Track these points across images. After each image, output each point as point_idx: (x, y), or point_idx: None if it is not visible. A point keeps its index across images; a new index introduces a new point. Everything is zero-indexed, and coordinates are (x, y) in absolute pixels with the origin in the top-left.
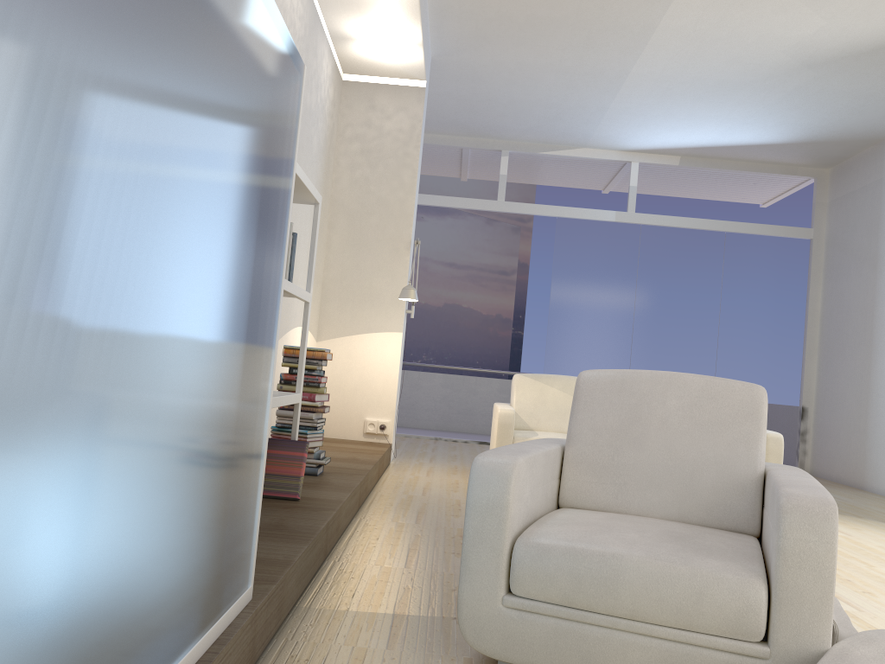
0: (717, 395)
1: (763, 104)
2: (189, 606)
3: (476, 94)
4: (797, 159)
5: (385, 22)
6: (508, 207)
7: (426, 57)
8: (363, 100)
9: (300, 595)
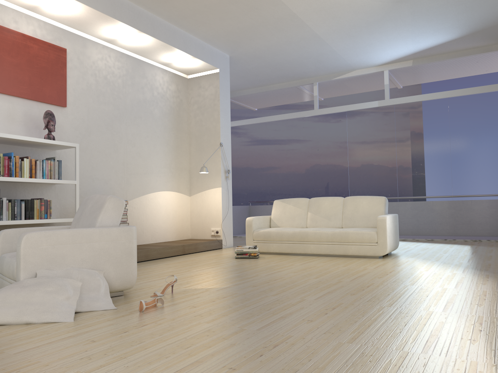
0: (98, 201)
1: (408, 24)
2: None
3: (269, 63)
4: (484, 42)
5: (169, 54)
6: (320, 111)
7: (210, 59)
8: (196, 85)
9: None
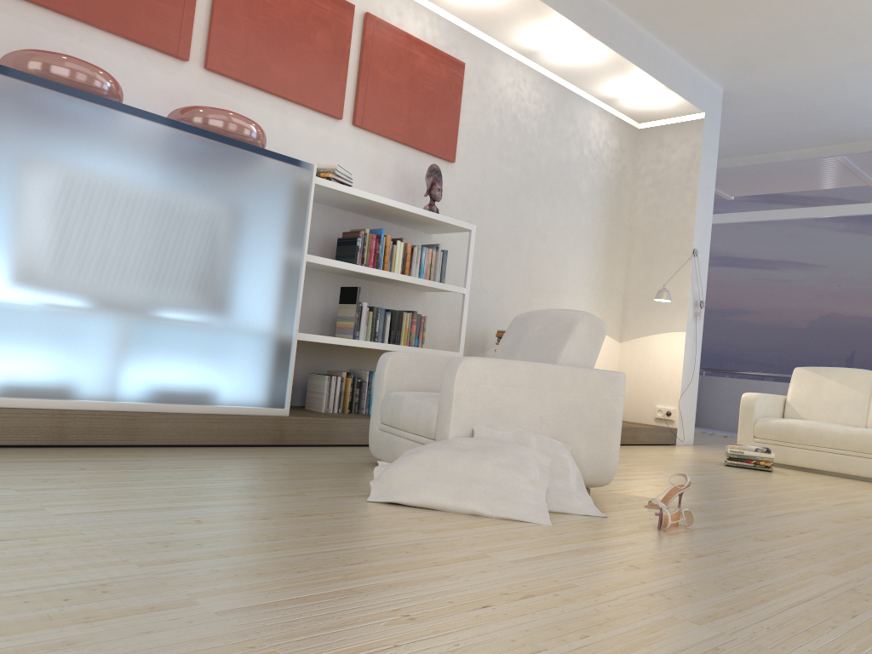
0: (557, 320)
1: None
2: (206, 387)
3: (797, 107)
4: None
5: (624, 81)
6: None
7: (692, 94)
8: (654, 141)
9: (368, 444)
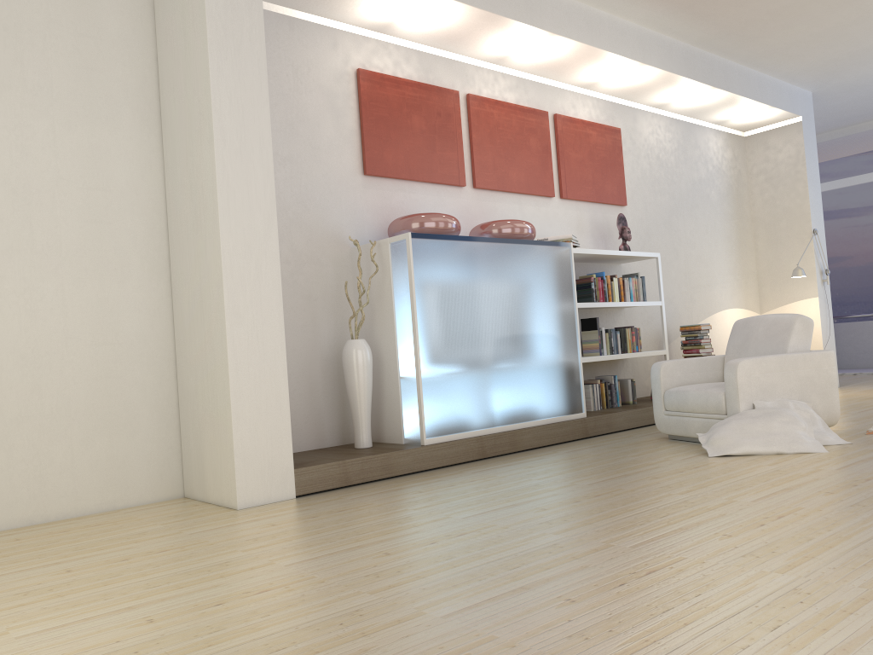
0: (777, 322)
1: None
2: (542, 406)
3: None
4: None
5: (735, 109)
6: None
7: (790, 104)
8: (760, 145)
9: (633, 427)
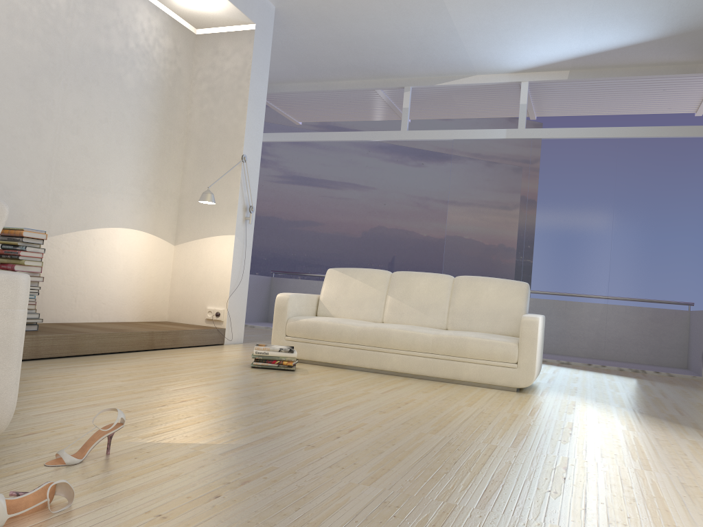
0: None
1: None
2: None
3: (341, 35)
4: (688, 55)
5: None
6: (410, 135)
7: (243, 2)
8: (210, 48)
9: None
